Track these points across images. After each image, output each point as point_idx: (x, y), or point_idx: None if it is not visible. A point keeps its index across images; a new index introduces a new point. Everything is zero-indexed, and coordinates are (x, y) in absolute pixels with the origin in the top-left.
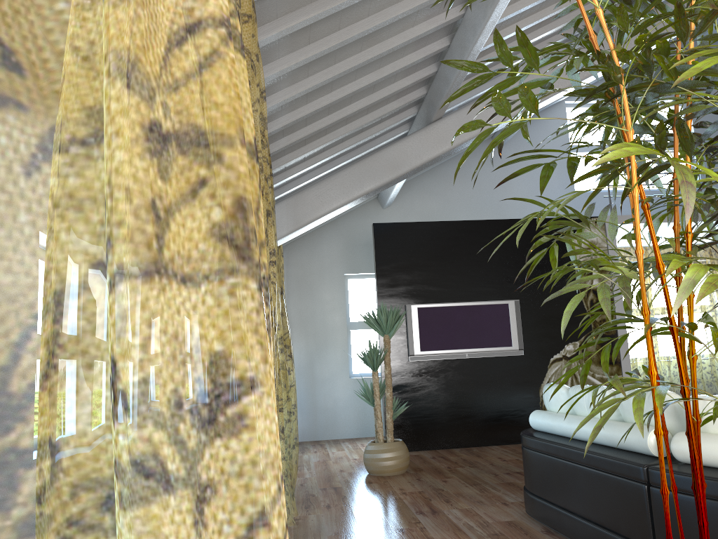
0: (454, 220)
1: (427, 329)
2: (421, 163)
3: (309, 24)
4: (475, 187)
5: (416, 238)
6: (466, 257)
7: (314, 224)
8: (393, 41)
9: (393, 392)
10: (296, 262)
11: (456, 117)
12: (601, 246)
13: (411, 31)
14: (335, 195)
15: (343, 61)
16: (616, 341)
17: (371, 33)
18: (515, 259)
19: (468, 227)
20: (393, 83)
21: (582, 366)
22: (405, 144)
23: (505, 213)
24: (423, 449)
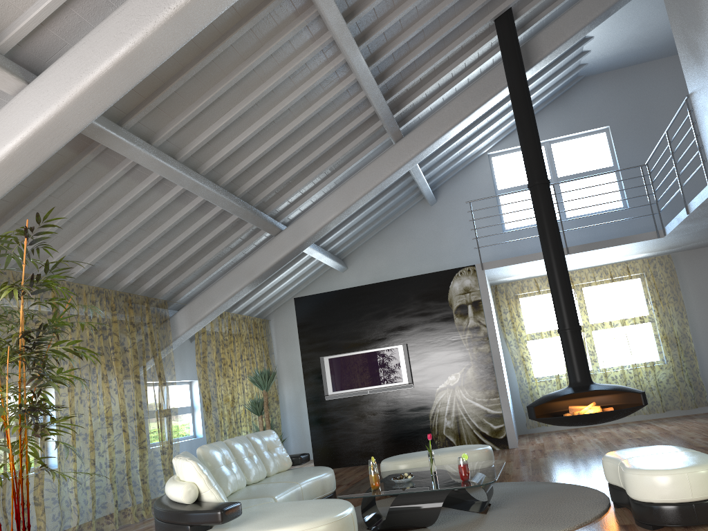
0: (353, 287)
1: (336, 374)
2: (268, 267)
3: (75, 248)
4: (414, 242)
5: (325, 304)
6: (364, 315)
7: (207, 319)
8: (169, 221)
9: (317, 424)
10: (281, 324)
11: (290, 229)
12: (475, 290)
13: (179, 213)
14: (214, 299)
15: (143, 240)
16: (492, 369)
17: (145, 226)
18: (402, 311)
19: (364, 290)
20: (217, 227)
21: (464, 392)
22: (256, 255)
23: (442, 260)
24: (341, 466)
